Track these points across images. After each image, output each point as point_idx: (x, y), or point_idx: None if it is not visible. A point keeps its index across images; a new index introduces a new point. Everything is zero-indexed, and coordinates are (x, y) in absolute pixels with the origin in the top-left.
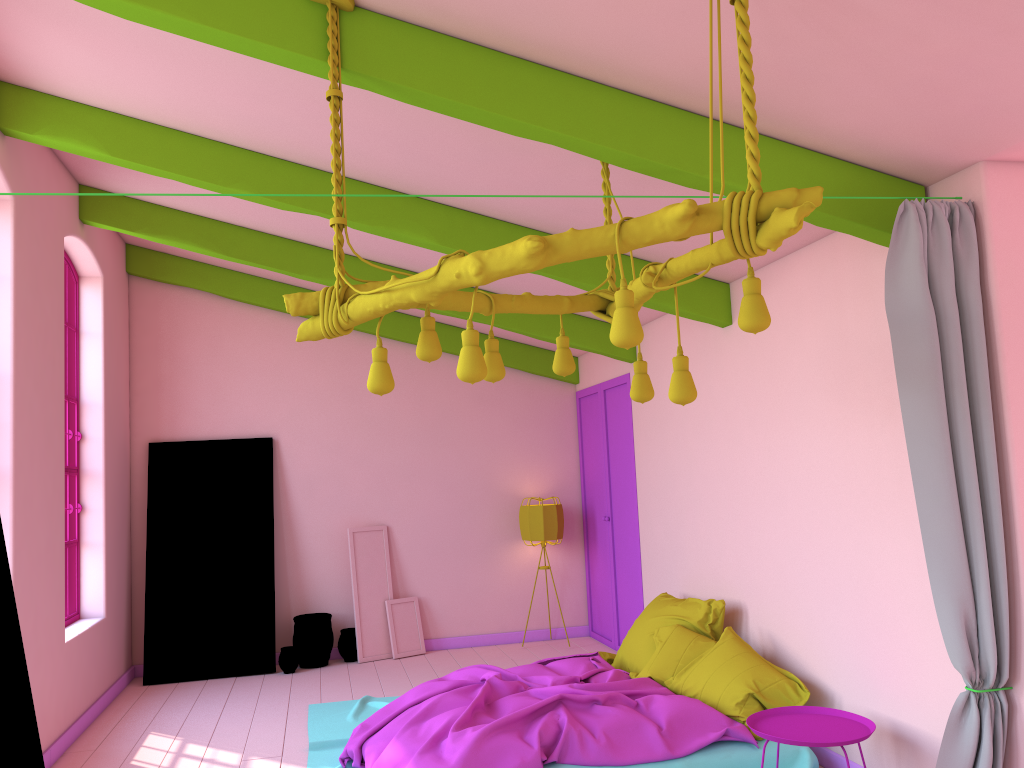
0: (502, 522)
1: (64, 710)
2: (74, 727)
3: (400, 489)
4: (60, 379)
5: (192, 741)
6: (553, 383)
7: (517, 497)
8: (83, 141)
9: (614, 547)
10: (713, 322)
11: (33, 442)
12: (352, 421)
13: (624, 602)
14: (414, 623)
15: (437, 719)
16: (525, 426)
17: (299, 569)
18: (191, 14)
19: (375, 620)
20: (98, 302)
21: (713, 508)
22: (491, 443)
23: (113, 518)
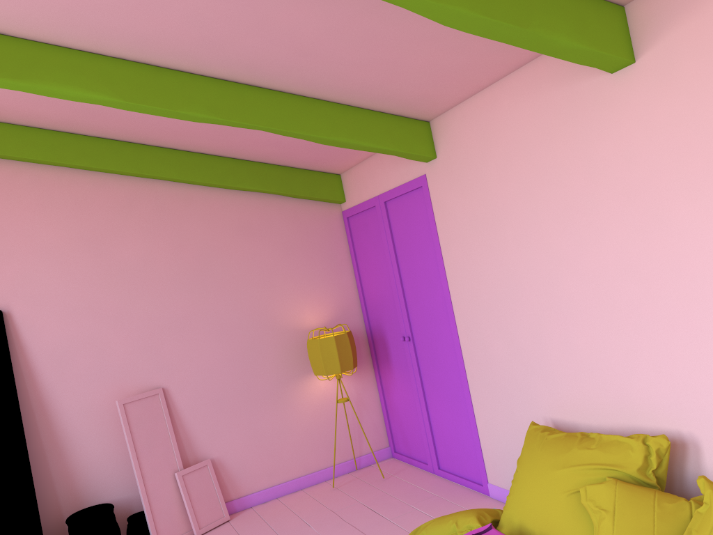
0: (288, 359)
1: None
2: None
3: (171, 344)
4: None
5: None
6: (318, 205)
7: (300, 330)
8: None
9: (419, 368)
10: (607, 63)
11: None
12: (101, 276)
13: (442, 425)
14: (212, 489)
15: None
16: (296, 254)
17: (64, 459)
18: None
19: (167, 498)
20: None
21: (607, 315)
22: (264, 278)
23: None
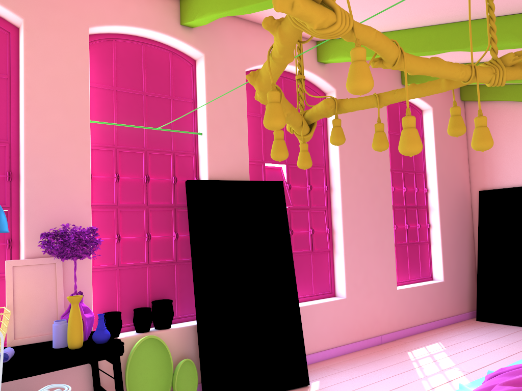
0: None
1: (397, 320)
2: (406, 330)
3: None
4: (385, 165)
5: (446, 351)
6: None
7: None
8: (343, 55)
9: None
10: None
11: (359, 196)
12: None
13: None
14: None
15: (516, 376)
16: None
17: None
18: (254, 0)
19: None
20: (430, 121)
21: None
22: None
23: (450, 231)
